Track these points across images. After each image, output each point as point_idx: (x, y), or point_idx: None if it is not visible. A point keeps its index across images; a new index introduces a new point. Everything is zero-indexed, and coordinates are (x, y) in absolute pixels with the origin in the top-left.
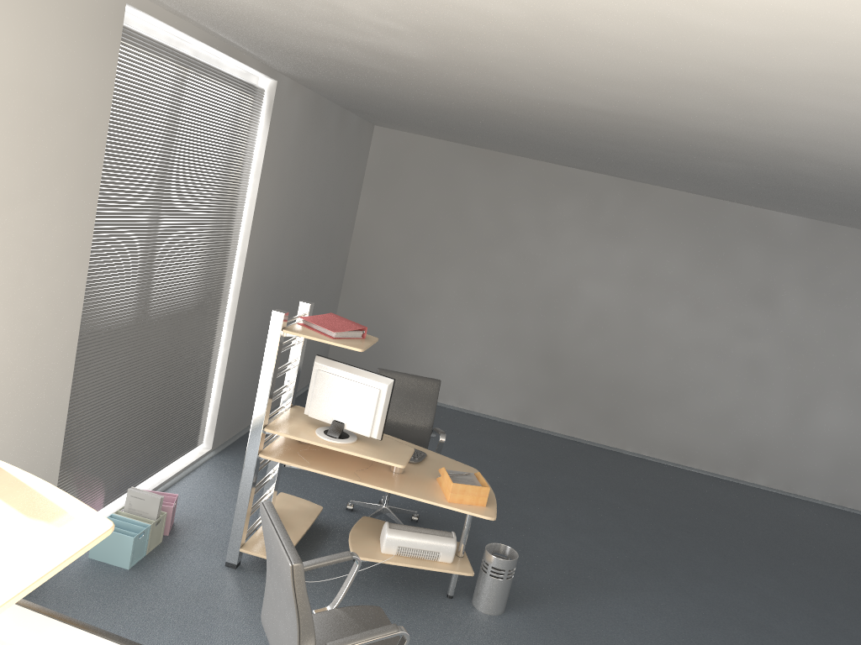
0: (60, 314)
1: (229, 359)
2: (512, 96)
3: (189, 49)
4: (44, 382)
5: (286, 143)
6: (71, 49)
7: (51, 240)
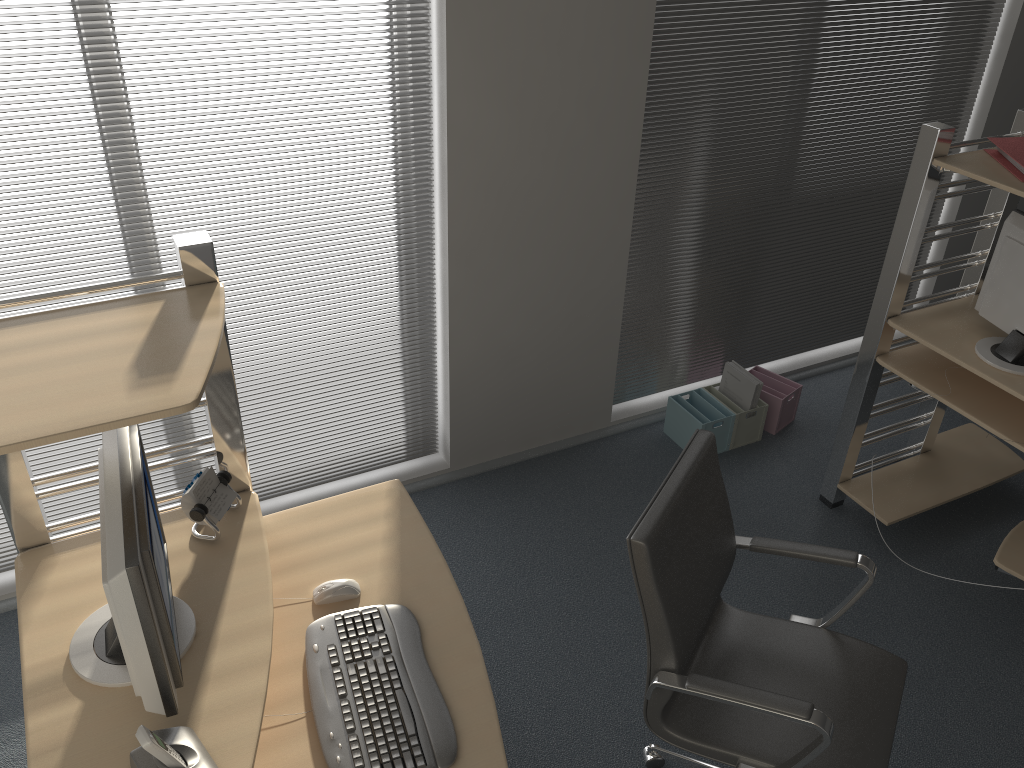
0: (605, 120)
1: (962, 205)
2: None
3: None
4: (585, 209)
5: None
6: None
7: (579, 16)
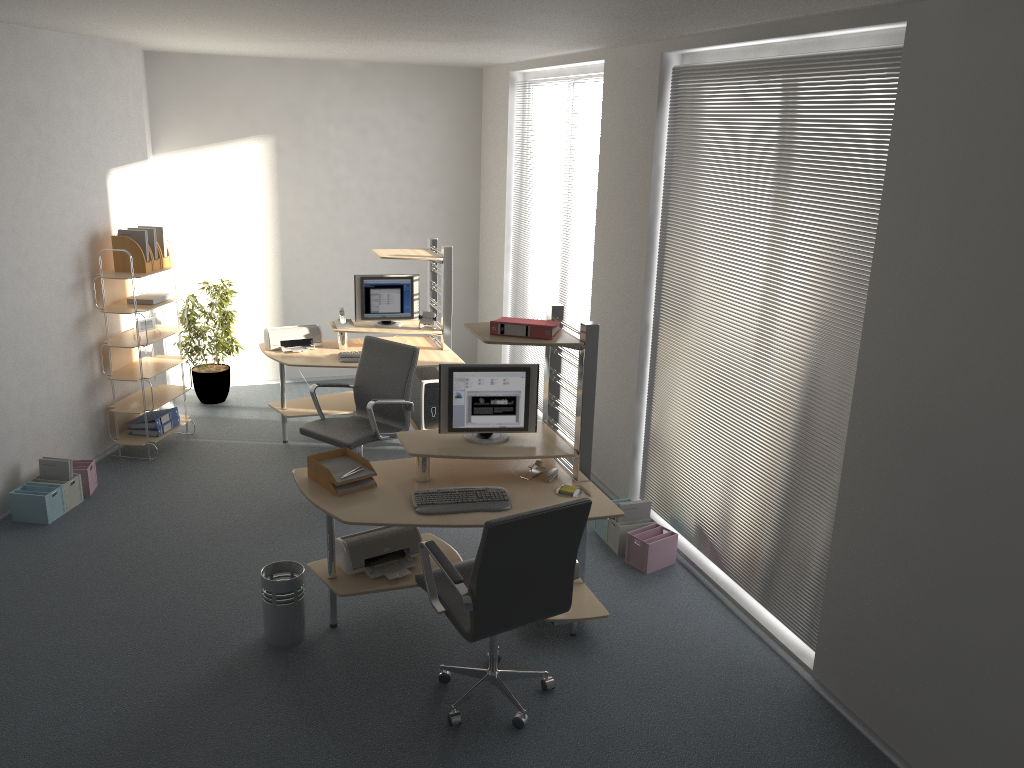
0: (631, 296)
1: (837, 532)
2: (386, 3)
3: (772, 50)
4: (623, 343)
5: (972, 134)
6: (631, 104)
7: (625, 237)
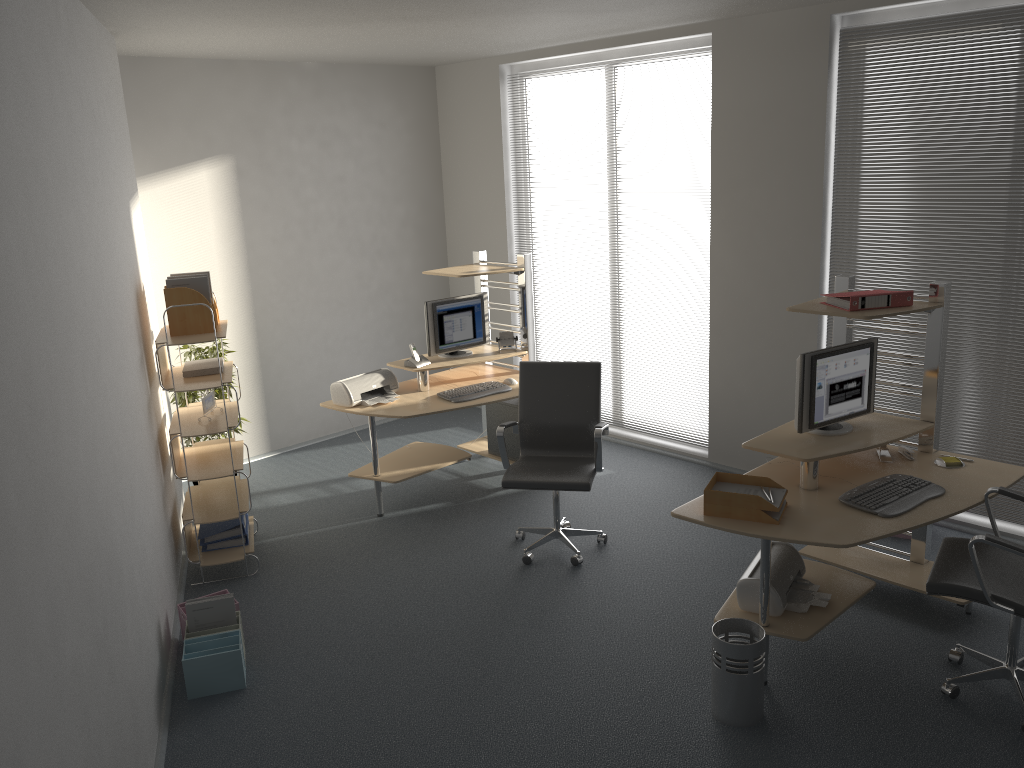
0: (794, 271)
1: None
2: None
3: None
4: (784, 322)
5: None
6: (774, 73)
7: (776, 212)
